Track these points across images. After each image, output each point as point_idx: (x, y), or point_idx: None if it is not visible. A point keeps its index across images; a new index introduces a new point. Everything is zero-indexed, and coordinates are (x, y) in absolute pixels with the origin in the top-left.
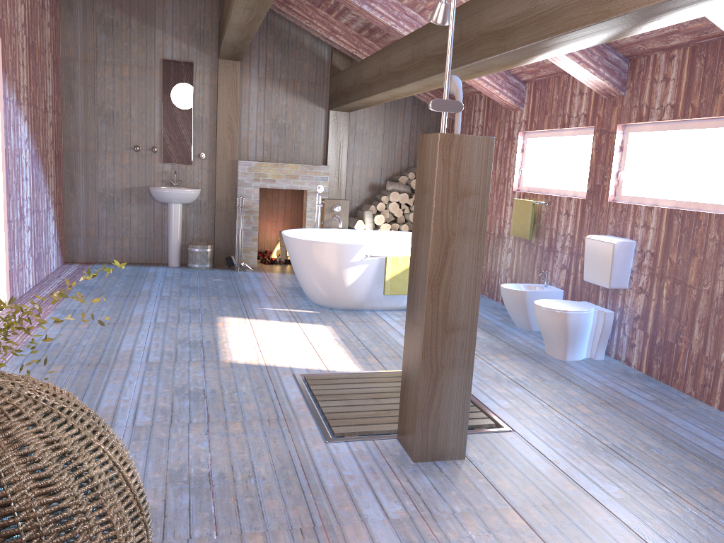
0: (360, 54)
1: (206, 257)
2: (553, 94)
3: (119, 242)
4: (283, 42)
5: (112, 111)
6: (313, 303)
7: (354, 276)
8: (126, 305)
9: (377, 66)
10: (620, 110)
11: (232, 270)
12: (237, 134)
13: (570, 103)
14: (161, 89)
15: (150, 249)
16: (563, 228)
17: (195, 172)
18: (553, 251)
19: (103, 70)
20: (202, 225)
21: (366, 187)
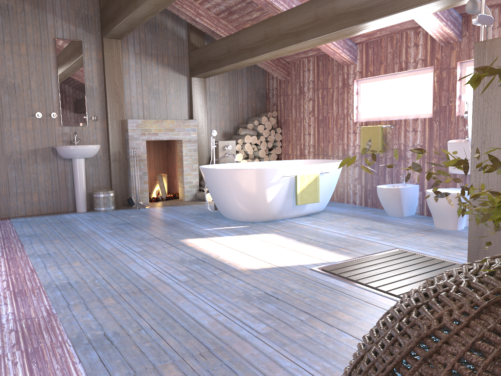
0: (219, 31)
1: (111, 201)
2: (387, 49)
3: (28, 197)
4: (152, 25)
5: (13, 83)
6: (233, 221)
7: (273, 193)
8: (89, 243)
9: (261, 33)
10: (458, 52)
11: (134, 208)
12: (123, 99)
13: (406, 53)
14: (56, 64)
15: (57, 200)
16: (411, 141)
17: (90, 131)
18: (404, 159)
19: (2, 48)
20: (99, 176)
21: (221, 134)
